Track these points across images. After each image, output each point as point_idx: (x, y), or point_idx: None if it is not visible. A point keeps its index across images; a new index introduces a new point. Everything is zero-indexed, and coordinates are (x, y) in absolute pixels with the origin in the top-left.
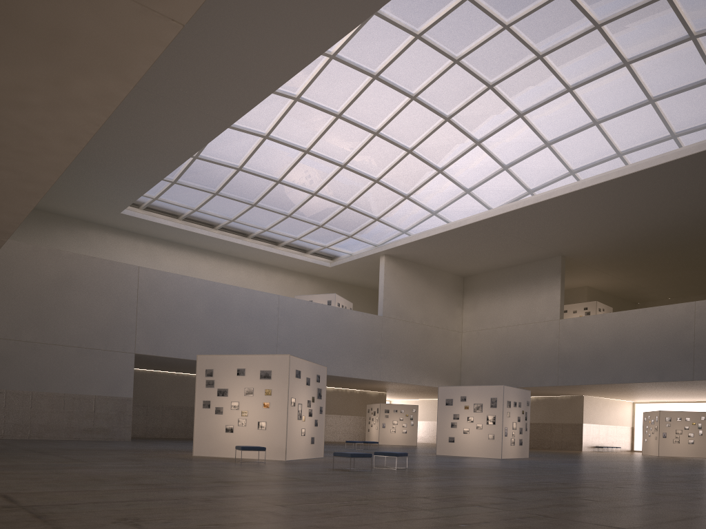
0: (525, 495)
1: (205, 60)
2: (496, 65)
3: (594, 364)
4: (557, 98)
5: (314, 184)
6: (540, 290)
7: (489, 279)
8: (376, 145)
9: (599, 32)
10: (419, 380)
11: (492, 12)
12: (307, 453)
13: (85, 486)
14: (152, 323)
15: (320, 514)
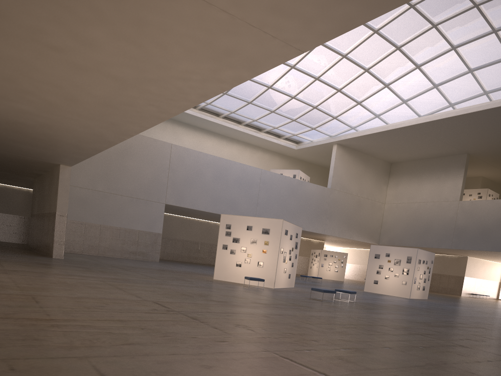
0: (444, 330)
1: None
2: (442, 10)
3: (480, 236)
4: (484, 37)
5: (294, 90)
6: (448, 178)
7: (409, 167)
8: (343, 65)
9: None
10: (351, 236)
11: None
12: (285, 284)
13: (187, 299)
14: (177, 183)
15: (336, 332)
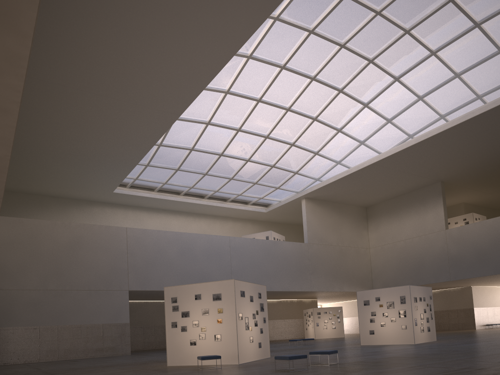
0: None
1: (154, 69)
2: (374, 44)
3: (478, 261)
4: (424, 61)
5: (247, 153)
6: (427, 209)
7: (385, 207)
8: (289, 118)
9: (452, 4)
10: (341, 287)
11: (366, 3)
12: (256, 356)
13: None
14: (139, 267)
15: None
